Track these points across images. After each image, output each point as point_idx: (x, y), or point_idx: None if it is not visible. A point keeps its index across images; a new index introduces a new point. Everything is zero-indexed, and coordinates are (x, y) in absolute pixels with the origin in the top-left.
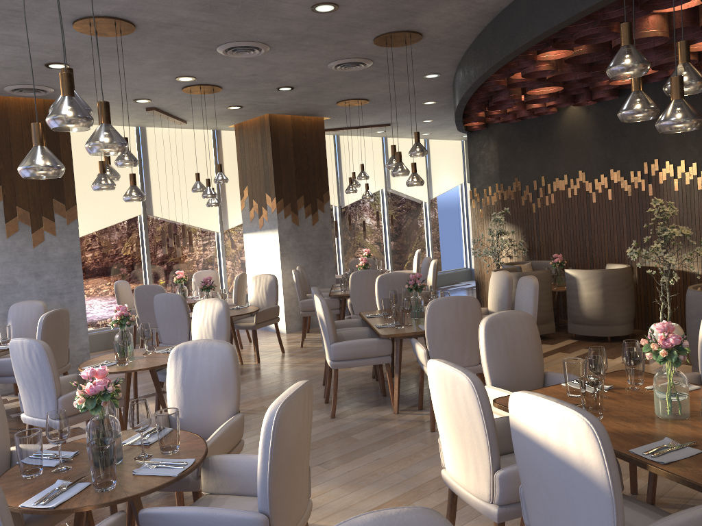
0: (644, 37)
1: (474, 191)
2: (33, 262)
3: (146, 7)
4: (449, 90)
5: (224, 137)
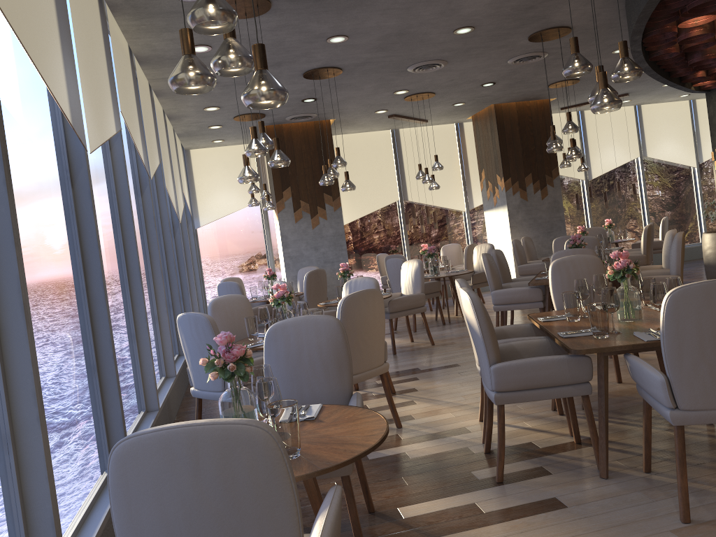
0: None
1: (715, 152)
2: (312, 239)
3: (340, 57)
4: None
5: (466, 128)
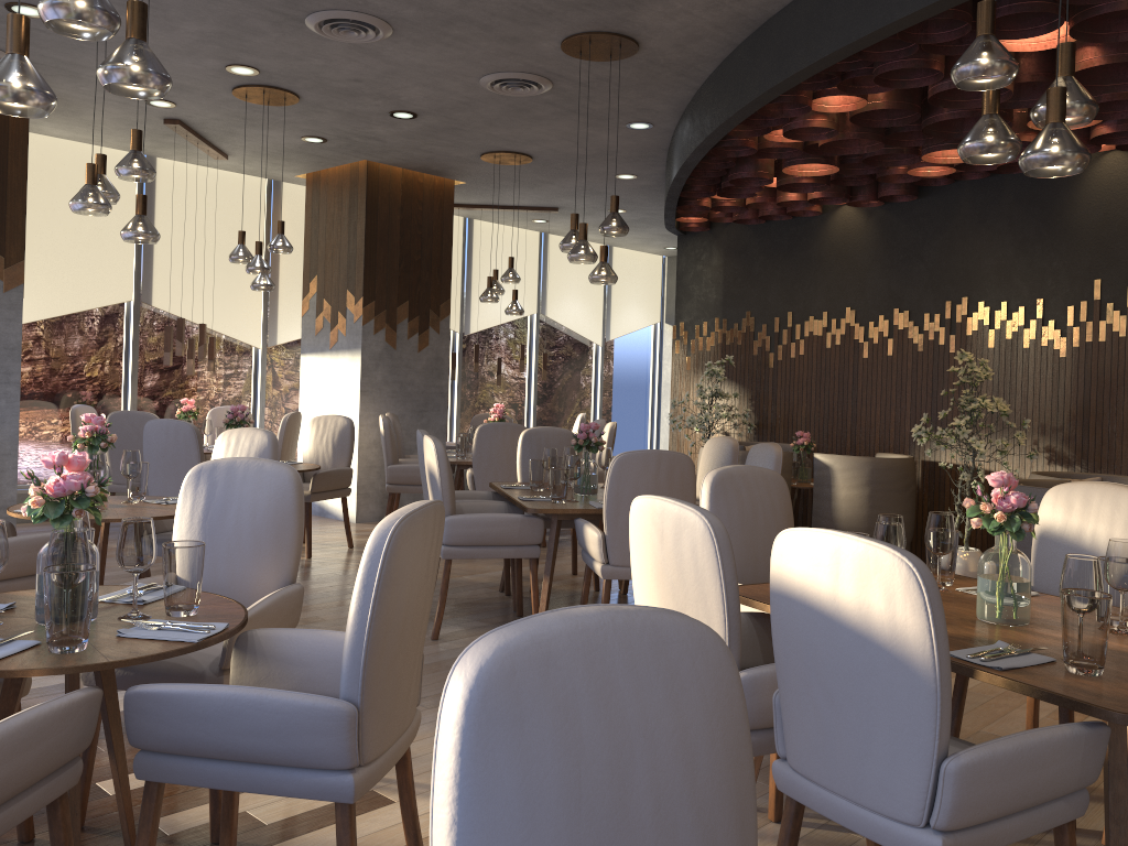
0: None
1: (680, 327)
2: None
3: None
4: (661, 158)
5: (286, 194)
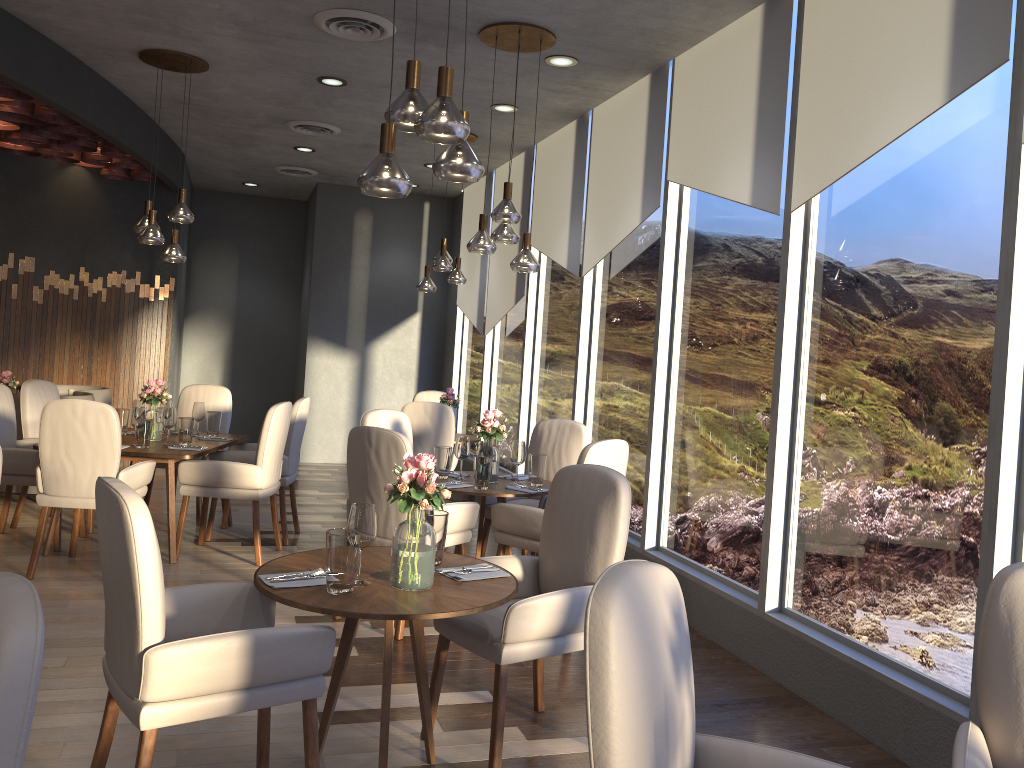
0: None
1: None
2: None
3: None
4: None
5: None
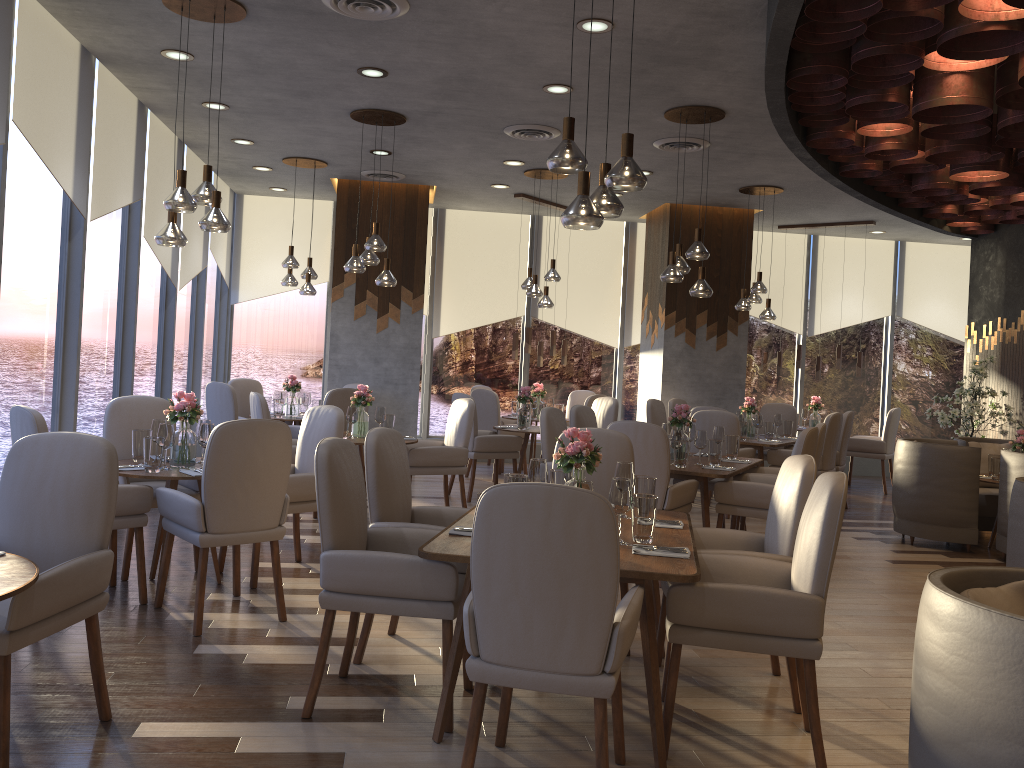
0: (934, 106)
1: (971, 327)
2: (374, 348)
3: (392, 99)
4: None
5: (640, 231)
